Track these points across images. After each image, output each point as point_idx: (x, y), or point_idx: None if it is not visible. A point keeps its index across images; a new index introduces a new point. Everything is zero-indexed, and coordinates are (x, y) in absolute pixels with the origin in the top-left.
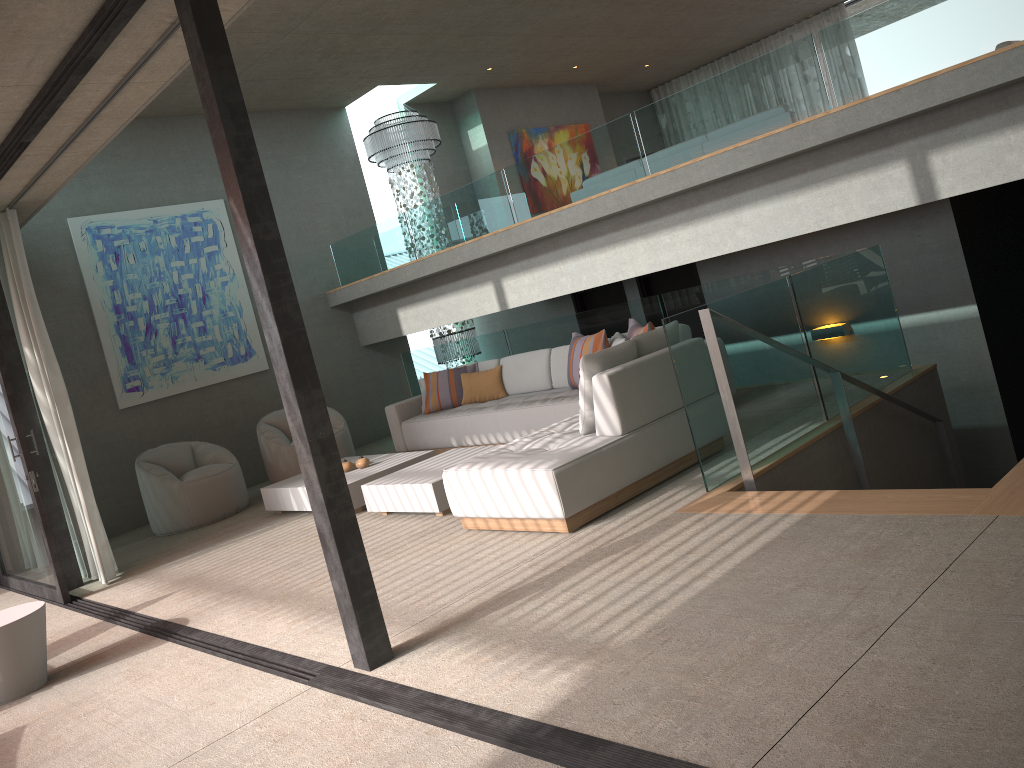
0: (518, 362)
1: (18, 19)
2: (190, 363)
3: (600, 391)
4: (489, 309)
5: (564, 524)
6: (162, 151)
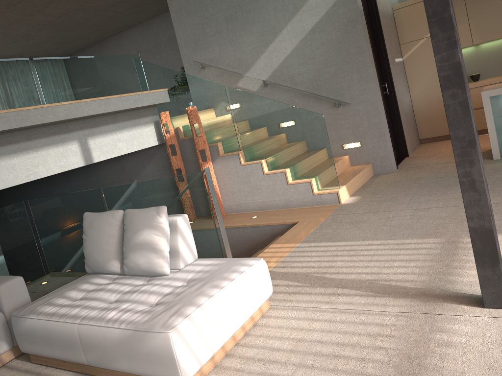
0: None
1: None
2: None
3: (185, 228)
4: None
5: (268, 301)
6: None
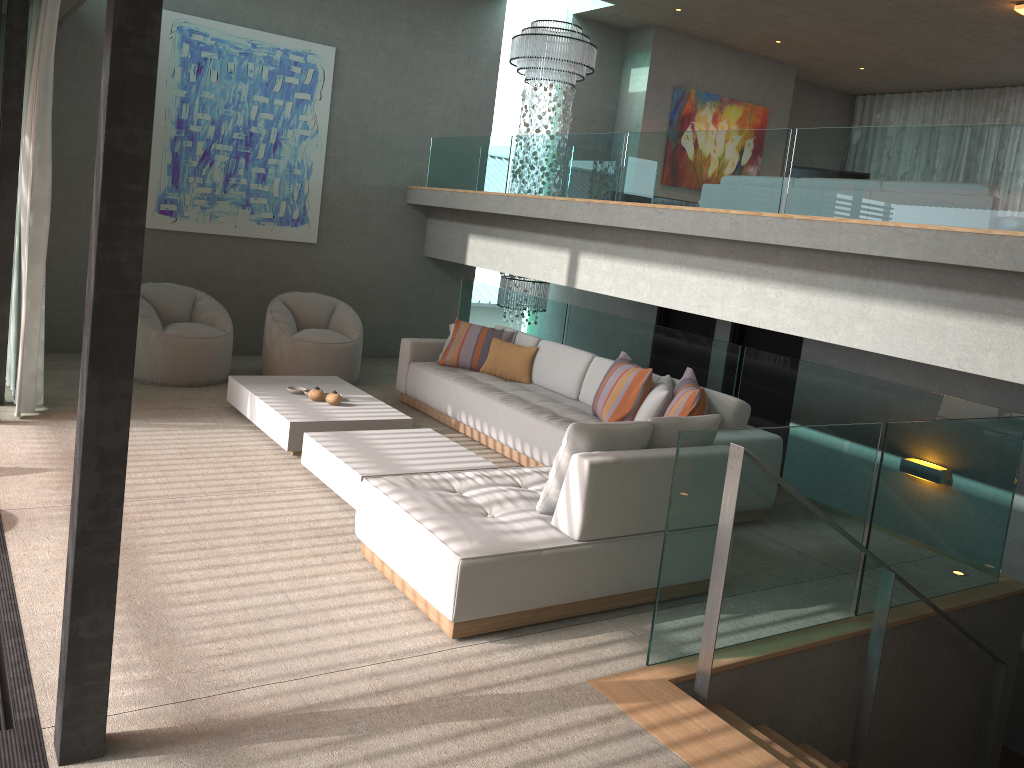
0: (556, 353)
1: None
2: (236, 207)
3: (574, 476)
4: (556, 278)
5: (451, 627)
6: None
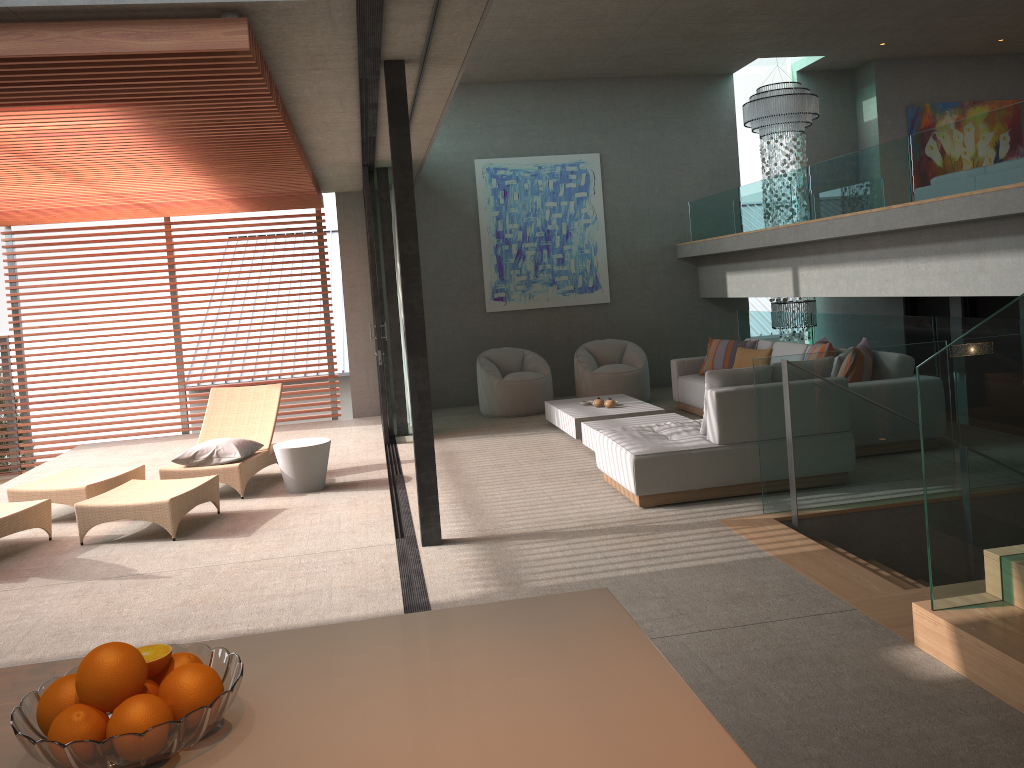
0: (783, 350)
1: (315, 88)
2: (545, 286)
3: (710, 403)
4: (786, 293)
5: (638, 500)
6: (556, 109)
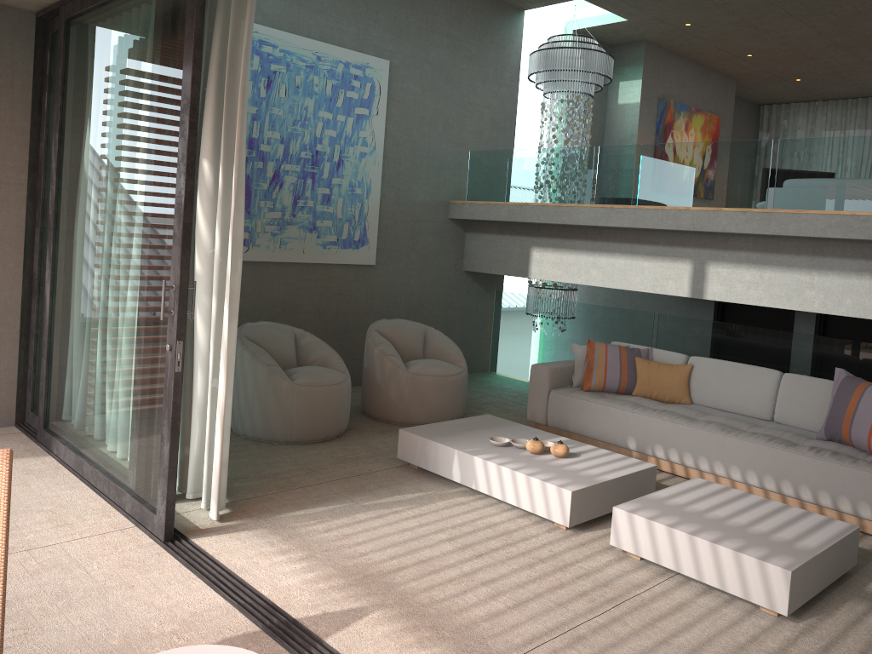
0: (723, 371)
1: None
2: (303, 232)
3: None
4: (672, 290)
5: None
6: None
